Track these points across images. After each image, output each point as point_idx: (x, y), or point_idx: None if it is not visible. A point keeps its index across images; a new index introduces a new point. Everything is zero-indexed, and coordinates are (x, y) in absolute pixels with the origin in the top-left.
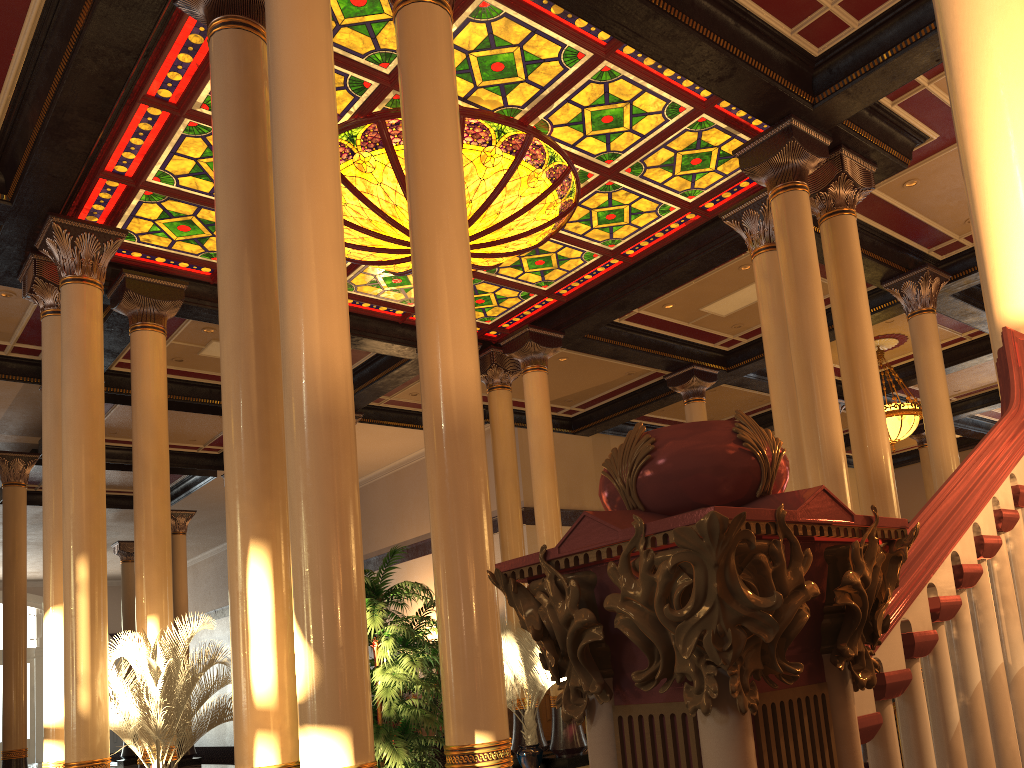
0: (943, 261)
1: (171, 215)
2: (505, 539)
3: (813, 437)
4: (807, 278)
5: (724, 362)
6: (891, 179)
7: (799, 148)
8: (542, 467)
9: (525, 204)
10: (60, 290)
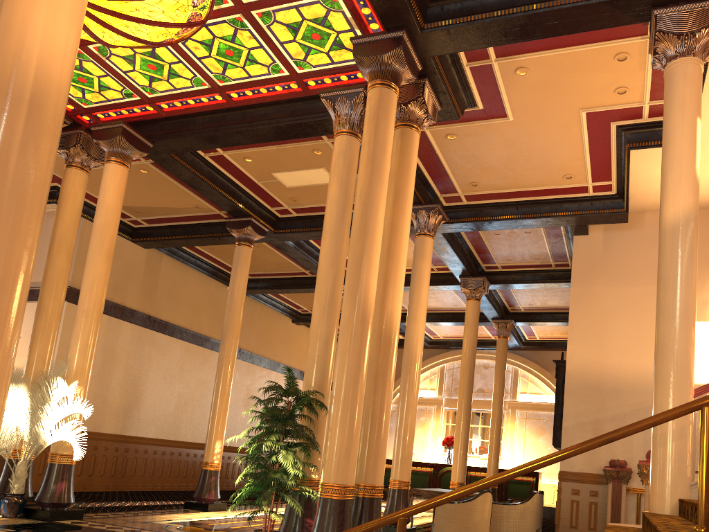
0: (445, 207)
1: None
2: (44, 302)
3: (355, 283)
4: (382, 159)
5: (274, 225)
6: (441, 127)
7: (402, 58)
8: (101, 248)
9: None
10: None
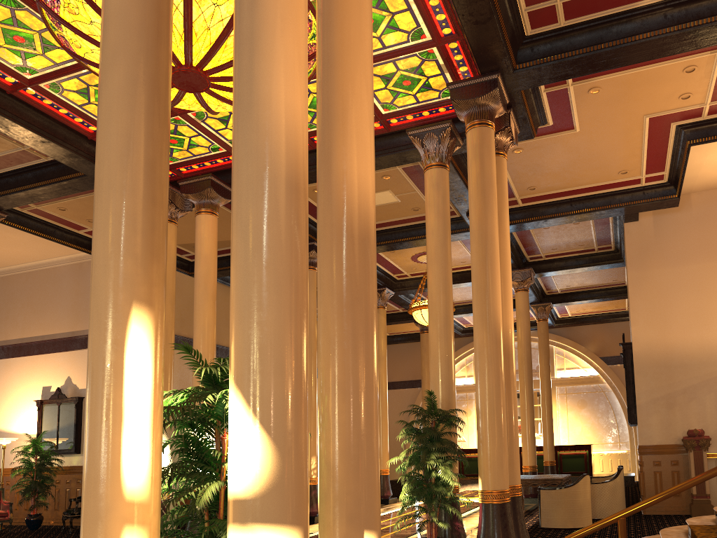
0: None
1: None
2: None
3: (485, 310)
4: (491, 193)
5: None
6: None
7: (498, 97)
8: (207, 296)
9: None
10: None
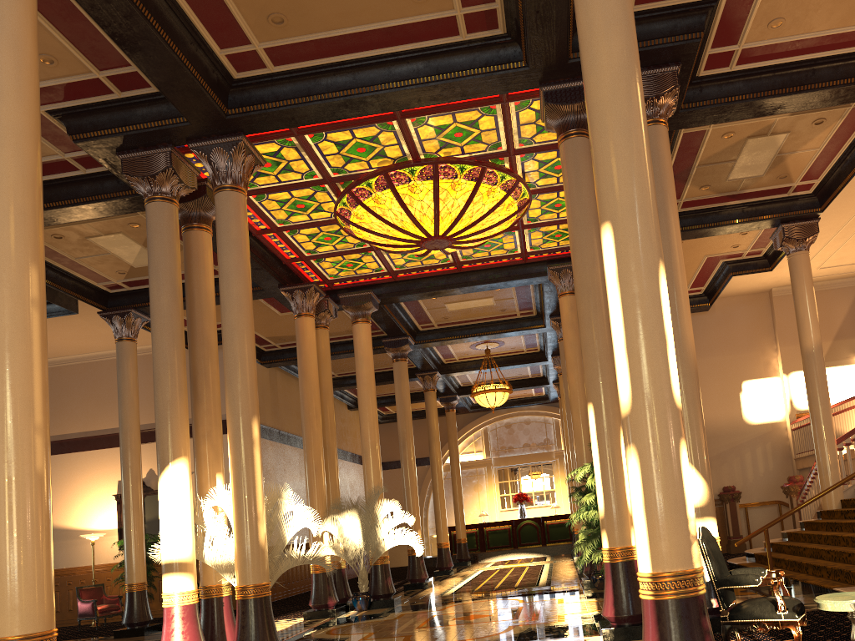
0: None
1: (275, 155)
2: (328, 442)
3: None
4: None
5: (415, 337)
6: None
7: None
8: (371, 393)
9: (494, 233)
10: (219, 192)
